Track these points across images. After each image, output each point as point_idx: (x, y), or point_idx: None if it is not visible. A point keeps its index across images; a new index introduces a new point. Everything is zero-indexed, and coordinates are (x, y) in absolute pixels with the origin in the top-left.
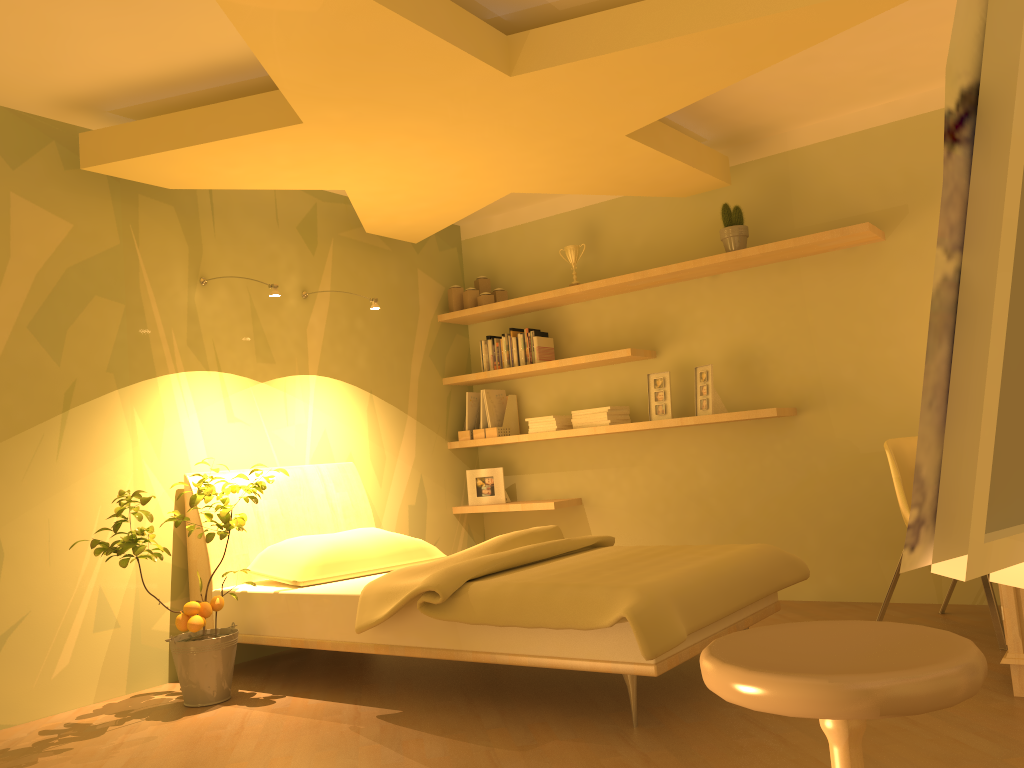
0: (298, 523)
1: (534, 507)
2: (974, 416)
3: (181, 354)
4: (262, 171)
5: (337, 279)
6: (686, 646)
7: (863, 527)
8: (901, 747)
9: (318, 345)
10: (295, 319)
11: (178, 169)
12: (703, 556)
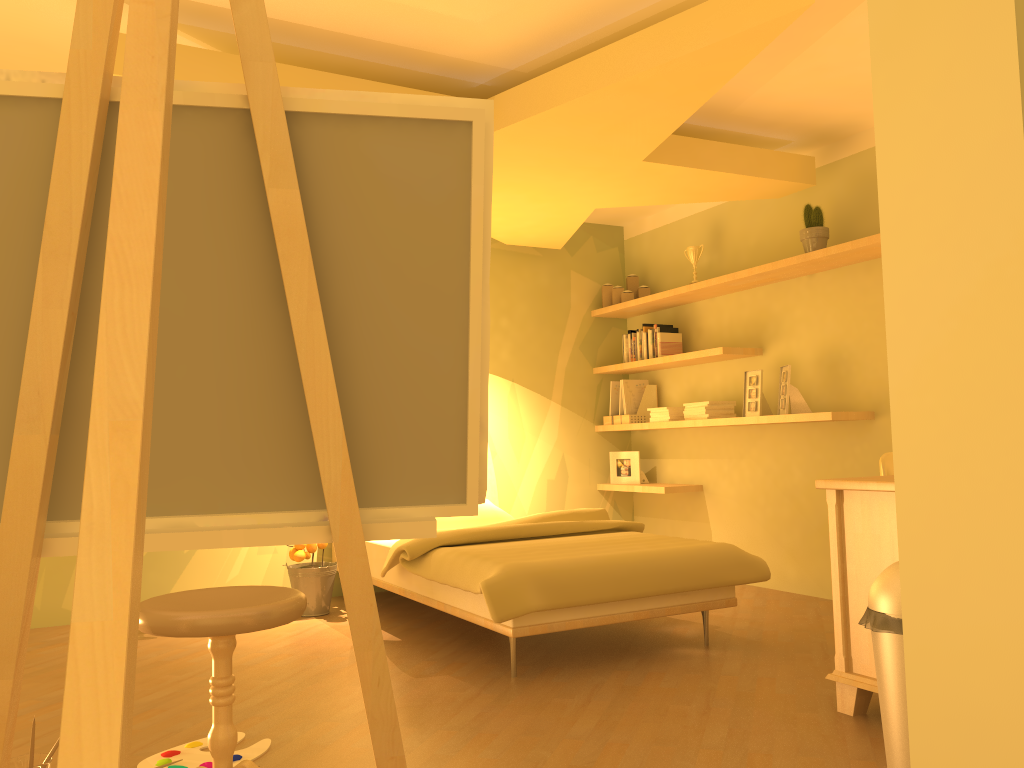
0: None
1: (650, 490)
2: None
3: None
4: None
5: None
6: (563, 619)
7: None
8: (652, 726)
9: None
10: None
11: None
12: (643, 548)
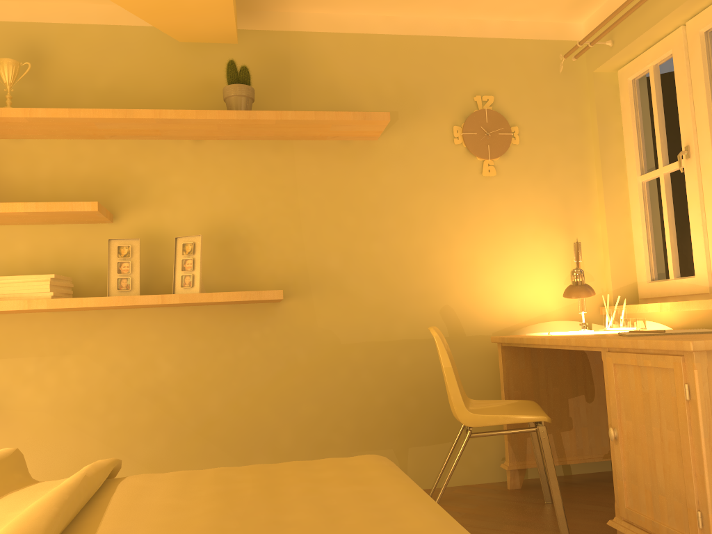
0: None
1: None
2: None
3: None
4: None
5: None
6: None
7: (339, 419)
8: None
9: None
10: None
11: None
12: (362, 488)
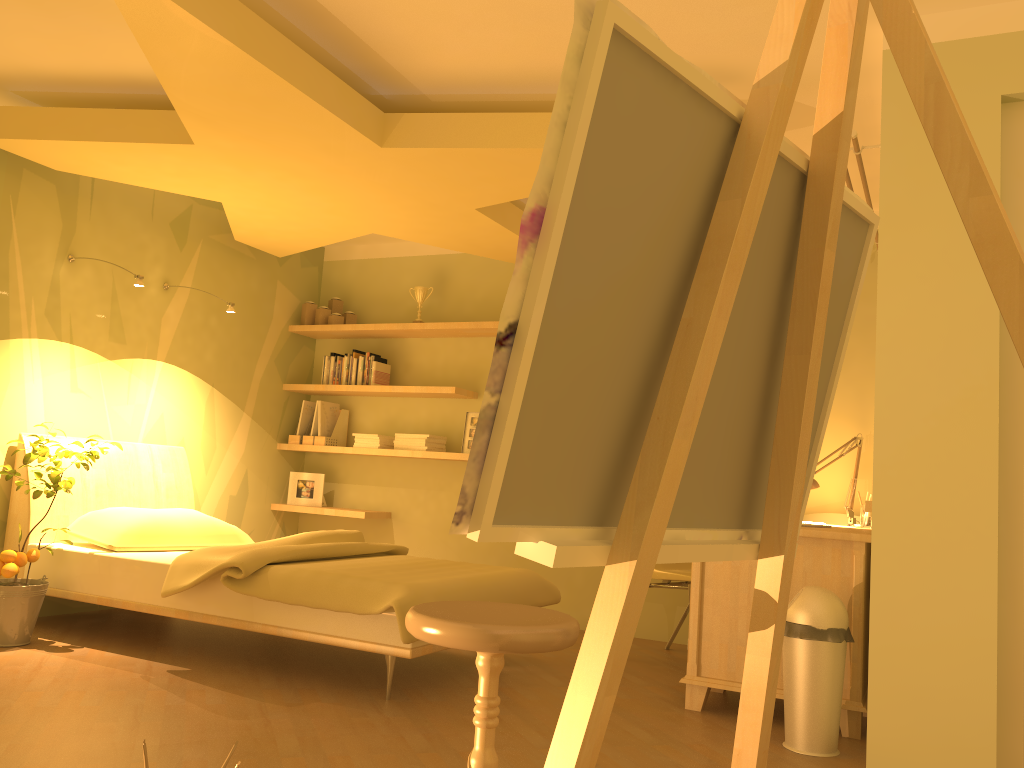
0: (121, 495)
1: (346, 514)
2: (492, 468)
3: (37, 322)
4: (148, 173)
5: (199, 277)
6: None
7: None
8: None
9: (170, 334)
10: (153, 307)
11: (68, 156)
12: (474, 571)
